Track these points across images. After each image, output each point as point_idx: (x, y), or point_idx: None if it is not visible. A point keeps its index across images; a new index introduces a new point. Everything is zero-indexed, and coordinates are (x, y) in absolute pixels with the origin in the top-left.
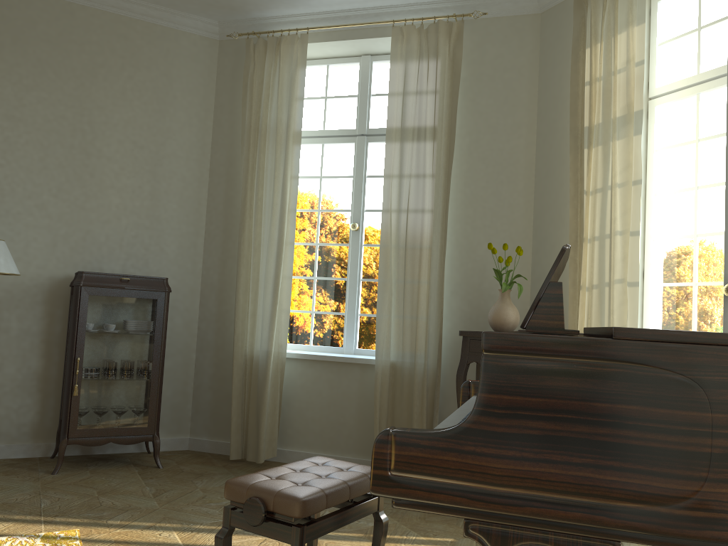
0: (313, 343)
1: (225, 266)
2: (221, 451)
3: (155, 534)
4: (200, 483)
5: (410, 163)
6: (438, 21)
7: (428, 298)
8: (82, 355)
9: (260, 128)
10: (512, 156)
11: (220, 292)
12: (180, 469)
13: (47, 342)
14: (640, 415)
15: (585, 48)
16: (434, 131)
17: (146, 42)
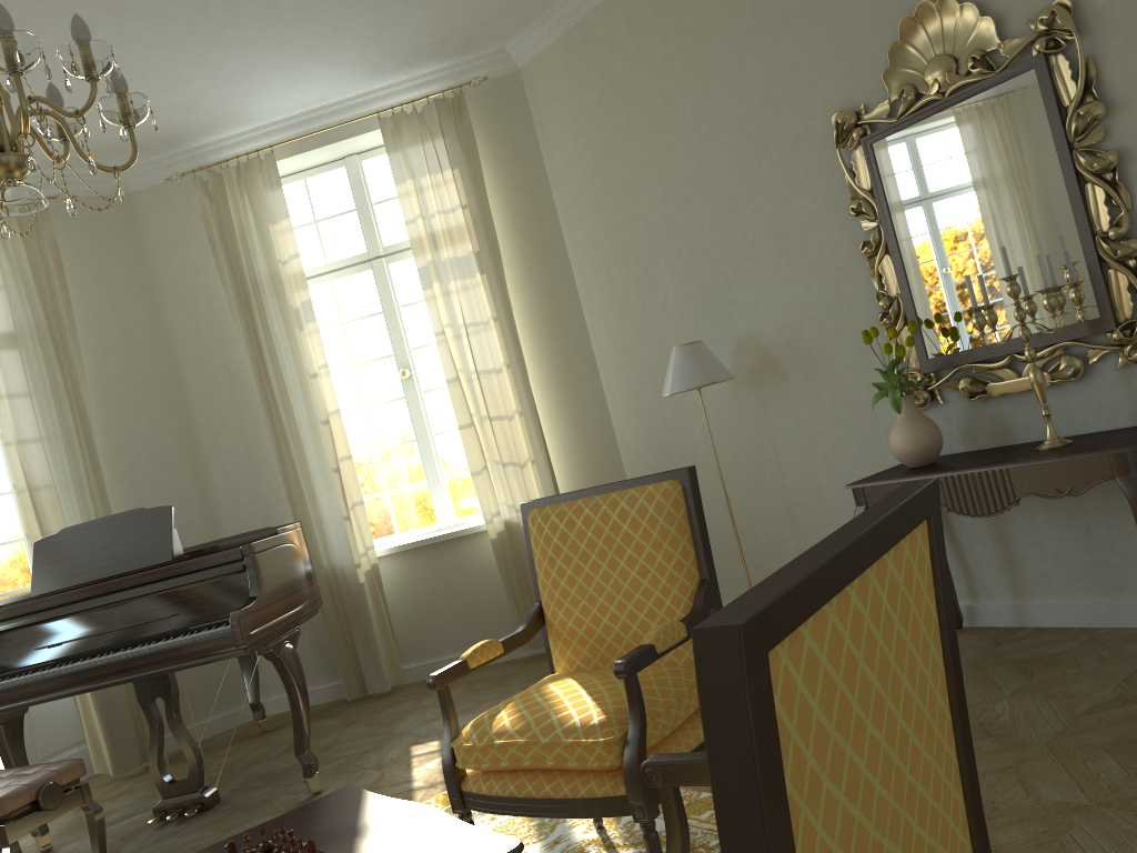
0: None
1: None
2: None
3: None
4: None
5: None
6: None
7: None
8: None
9: None
10: None
11: None
12: None
13: None
14: (293, 565)
15: None
16: None
17: None
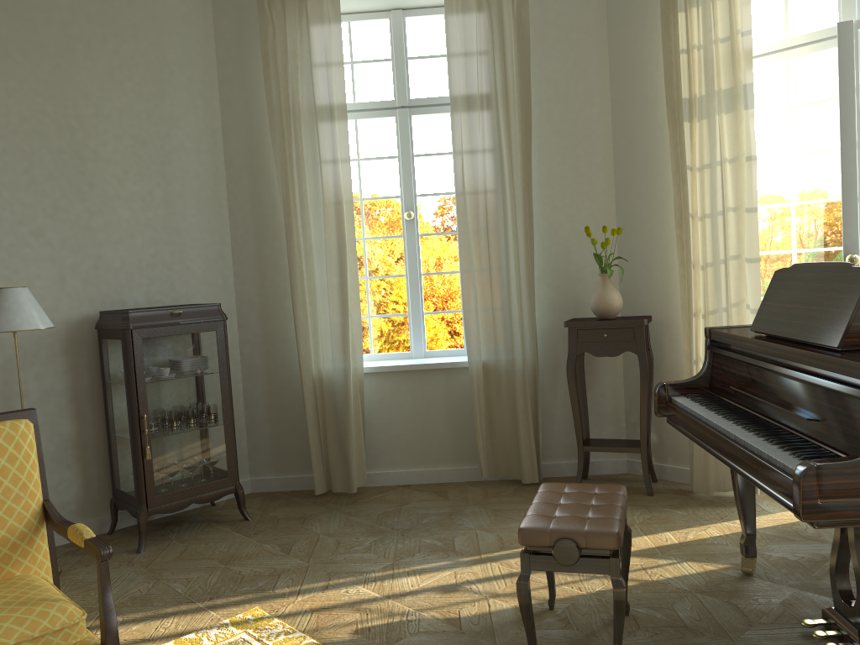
0: (375, 351)
1: (264, 278)
2: (293, 487)
3: (343, 593)
4: (314, 527)
5: (482, 142)
6: None
7: (519, 290)
8: (146, 411)
9: (293, 108)
10: (587, 127)
11: (263, 308)
12: (273, 517)
13: (76, 400)
14: None
15: (674, 11)
16: (507, 104)
17: (126, 2)
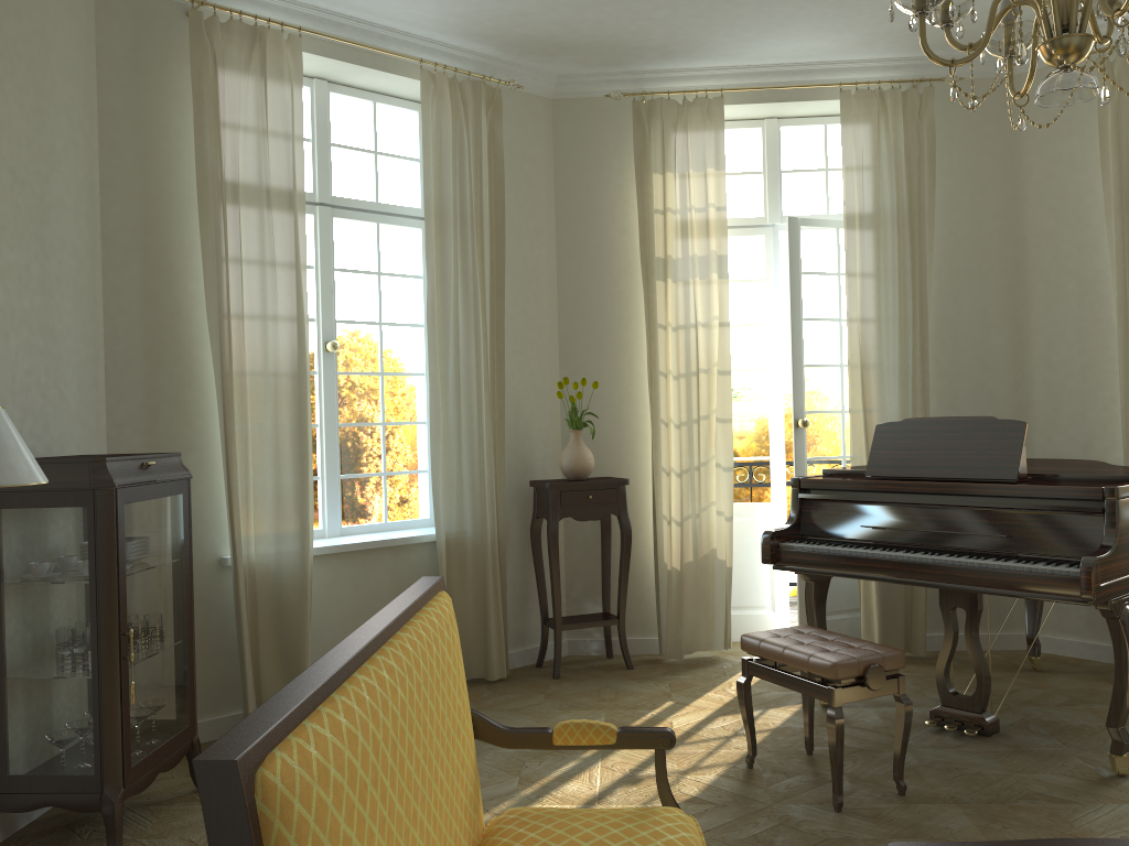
0: None
1: (156, 419)
2: None
3: None
4: None
5: (453, 268)
6: (481, 82)
7: (490, 446)
8: (126, 624)
9: (236, 180)
10: (536, 268)
11: None
12: None
13: None
14: None
15: (645, 170)
16: (482, 228)
17: None
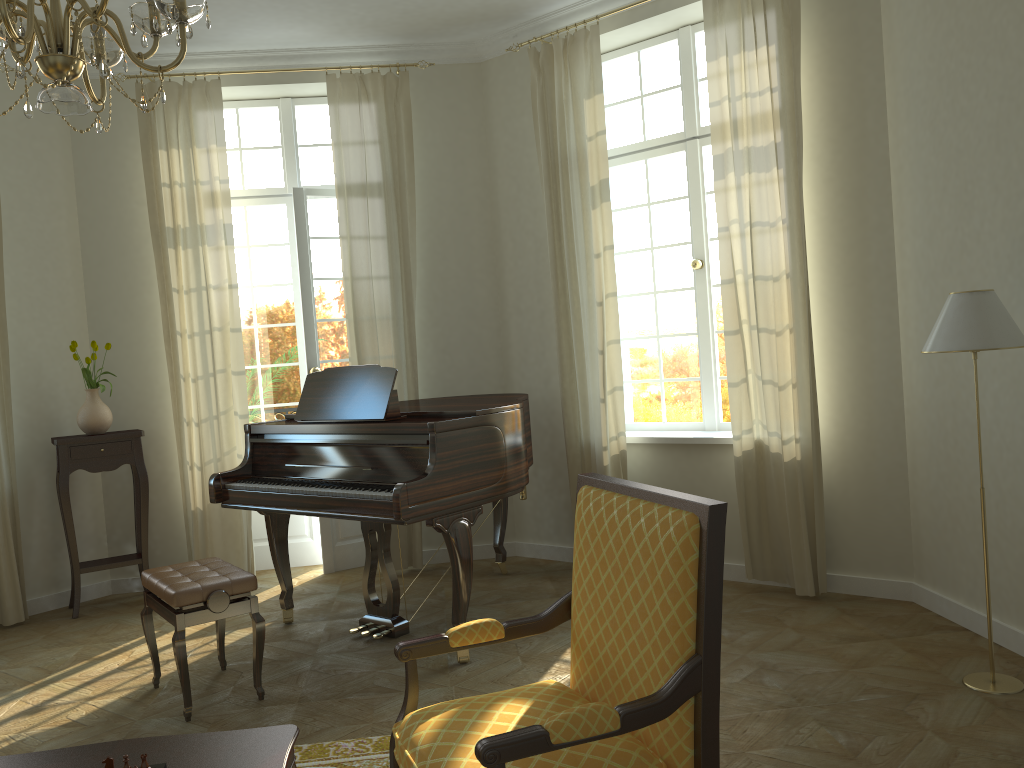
0: None
1: None
2: None
3: None
4: None
5: None
6: None
7: None
8: None
9: None
10: (55, 239)
11: None
12: None
13: None
14: (487, 447)
15: (154, 147)
16: None
17: None
